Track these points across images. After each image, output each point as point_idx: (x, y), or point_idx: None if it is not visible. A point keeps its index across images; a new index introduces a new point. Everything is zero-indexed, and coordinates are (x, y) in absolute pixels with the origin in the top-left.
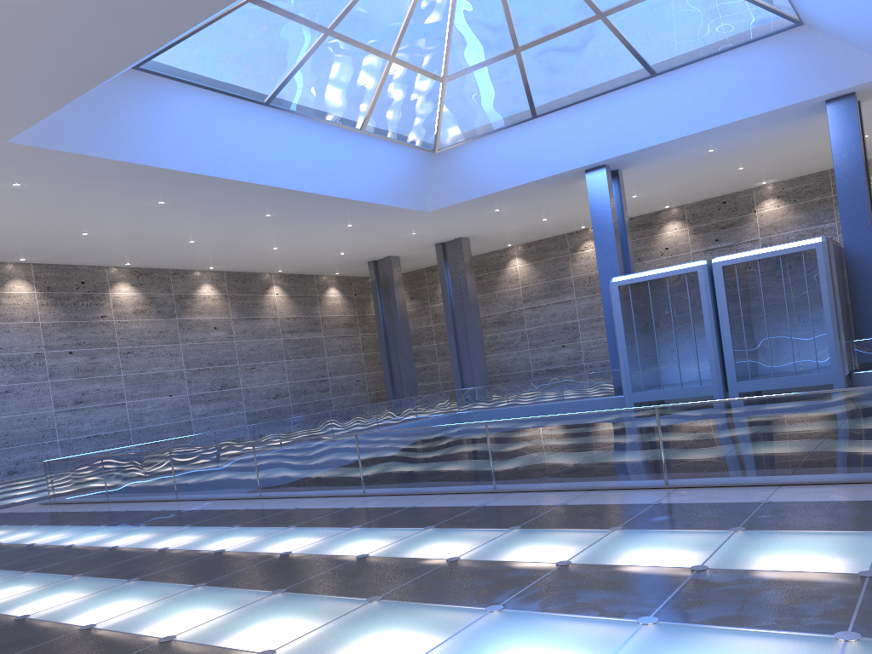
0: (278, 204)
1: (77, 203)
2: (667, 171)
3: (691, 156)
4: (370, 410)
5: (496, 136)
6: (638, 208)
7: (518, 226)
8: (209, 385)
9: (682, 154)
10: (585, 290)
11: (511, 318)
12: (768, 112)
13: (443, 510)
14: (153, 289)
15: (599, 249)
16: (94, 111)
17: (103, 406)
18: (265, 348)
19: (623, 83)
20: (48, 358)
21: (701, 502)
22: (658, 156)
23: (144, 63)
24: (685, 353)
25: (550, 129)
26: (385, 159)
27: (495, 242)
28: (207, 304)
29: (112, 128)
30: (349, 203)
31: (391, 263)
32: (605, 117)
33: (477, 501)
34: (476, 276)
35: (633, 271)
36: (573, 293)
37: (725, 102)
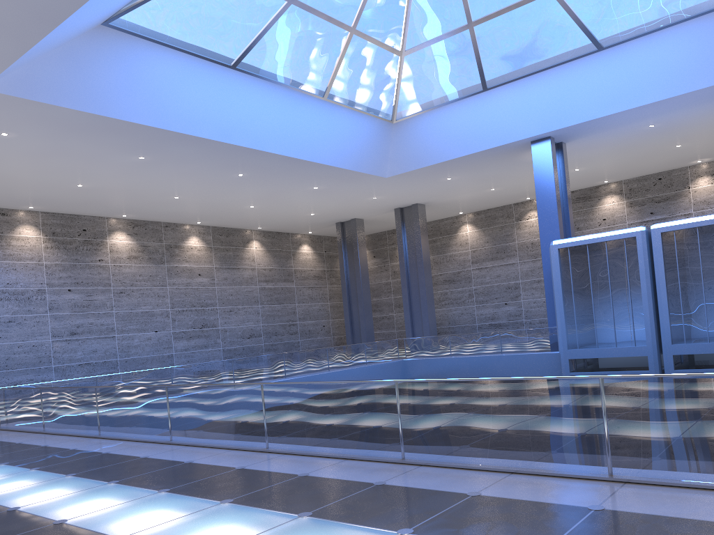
0: (248, 164)
1: (65, 155)
2: (608, 146)
3: (632, 131)
4: (322, 354)
5: (449, 108)
6: (579, 181)
7: (468, 194)
8: (190, 324)
9: (624, 128)
10: (527, 255)
11: (460, 277)
12: (712, 87)
13: (334, 485)
14: (146, 238)
15: (542, 215)
16: (67, 65)
17: (95, 338)
18: (242, 294)
19: (571, 57)
20: (49, 294)
21: (662, 515)
22: (601, 129)
23: (113, 20)
24: (620, 315)
25: (499, 102)
26: (346, 126)
27: (448, 209)
28: (193, 254)
29: (85, 81)
30: (313, 165)
31: (355, 224)
32: (551, 91)
33: (378, 474)
34: (431, 239)
35: (573, 236)
36: (517, 257)
37: (669, 76)
